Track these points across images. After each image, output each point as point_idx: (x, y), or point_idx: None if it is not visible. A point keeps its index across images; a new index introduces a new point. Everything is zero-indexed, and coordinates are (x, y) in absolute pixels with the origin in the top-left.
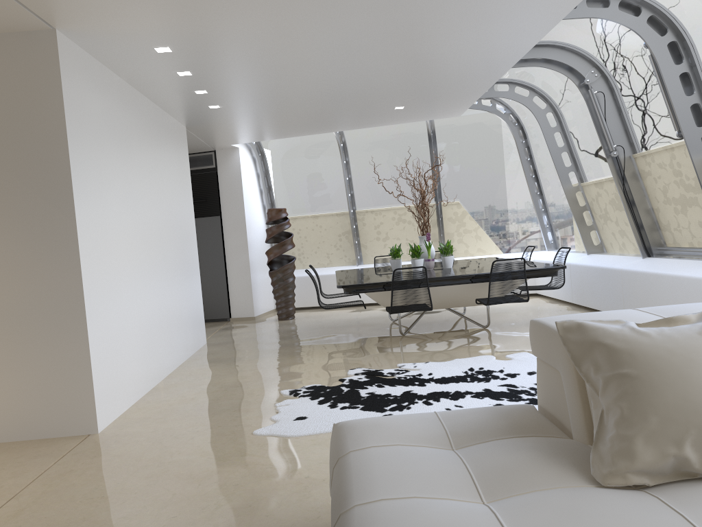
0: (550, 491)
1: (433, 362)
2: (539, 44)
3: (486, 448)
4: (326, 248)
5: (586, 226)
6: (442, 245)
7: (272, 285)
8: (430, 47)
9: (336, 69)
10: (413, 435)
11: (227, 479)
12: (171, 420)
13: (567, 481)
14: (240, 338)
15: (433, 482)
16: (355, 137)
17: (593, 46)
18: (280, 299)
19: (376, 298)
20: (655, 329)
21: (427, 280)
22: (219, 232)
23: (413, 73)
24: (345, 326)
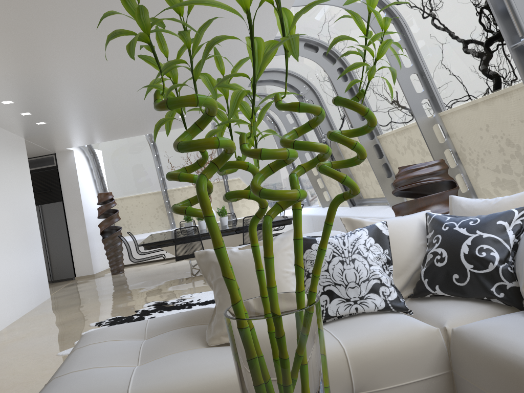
0: (176, 353)
1: (205, 292)
2: (267, 70)
3: (161, 335)
4: (148, 219)
5: (320, 188)
6: (219, 209)
7: (105, 249)
8: (183, 77)
9: (123, 94)
10: (122, 334)
11: (25, 387)
12: (0, 354)
13: (191, 346)
14: (78, 291)
15: (112, 358)
16: (161, 137)
17: (301, 70)
18: (112, 259)
19: (170, 251)
20: (243, 250)
21: (199, 235)
22: (62, 214)
23: (180, 93)
24: (157, 274)
